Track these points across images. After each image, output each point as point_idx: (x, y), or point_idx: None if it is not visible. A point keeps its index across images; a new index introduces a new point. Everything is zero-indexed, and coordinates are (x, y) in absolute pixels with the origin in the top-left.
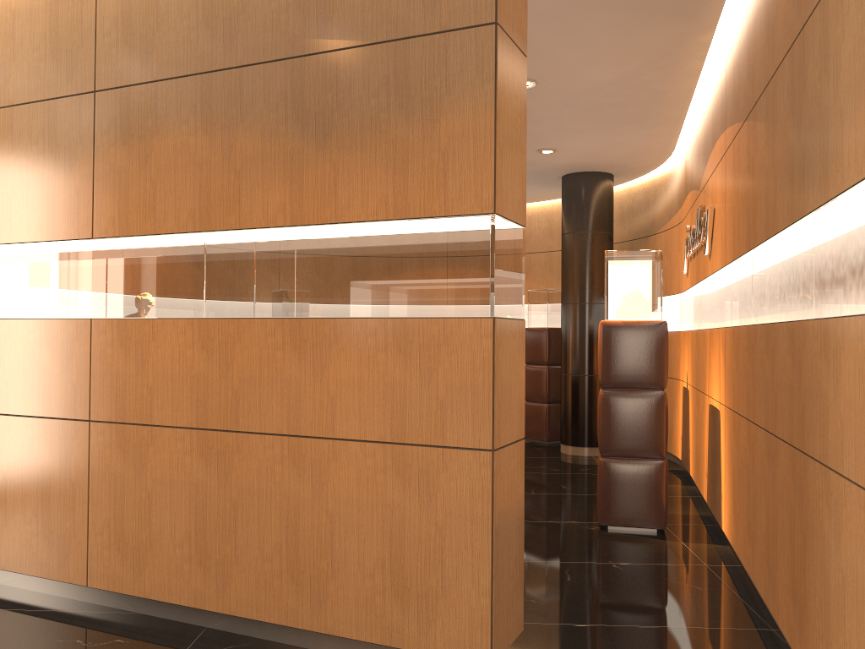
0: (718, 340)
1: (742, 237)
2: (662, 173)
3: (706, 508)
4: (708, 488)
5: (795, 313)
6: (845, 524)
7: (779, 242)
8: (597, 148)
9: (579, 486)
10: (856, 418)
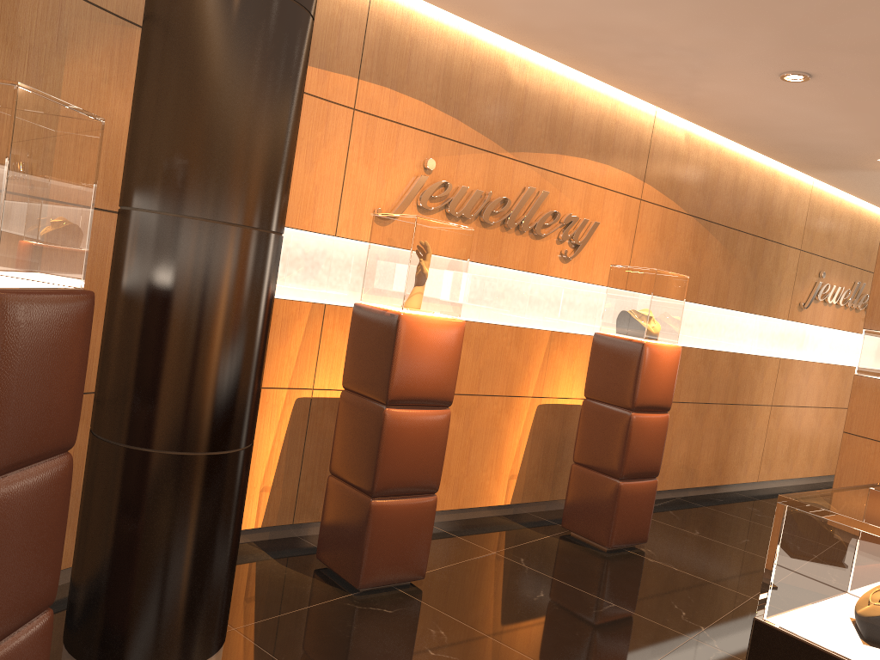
0: (590, 346)
1: None
2: None
3: (476, 519)
4: (521, 486)
5: (736, 349)
6: (758, 419)
7: (725, 313)
8: None
9: (513, 587)
10: (770, 386)
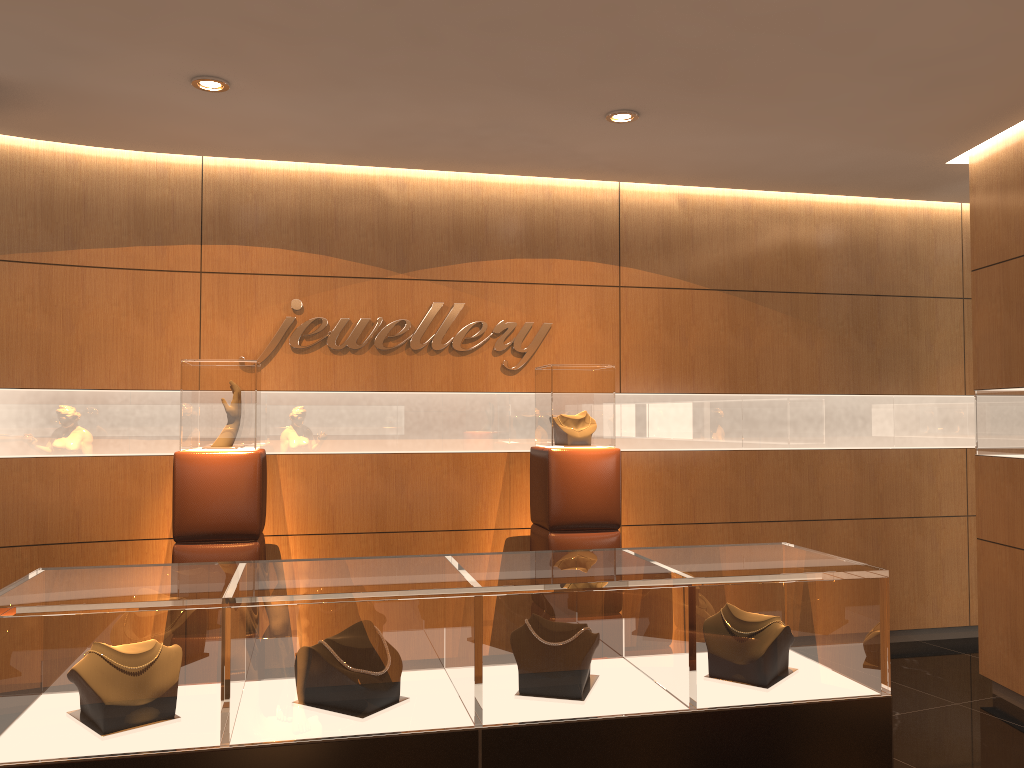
0: None
1: (708, 379)
2: (25, 149)
3: None
4: None
5: (861, 444)
6: (943, 536)
7: (824, 400)
8: (218, 117)
9: None
10: (955, 489)
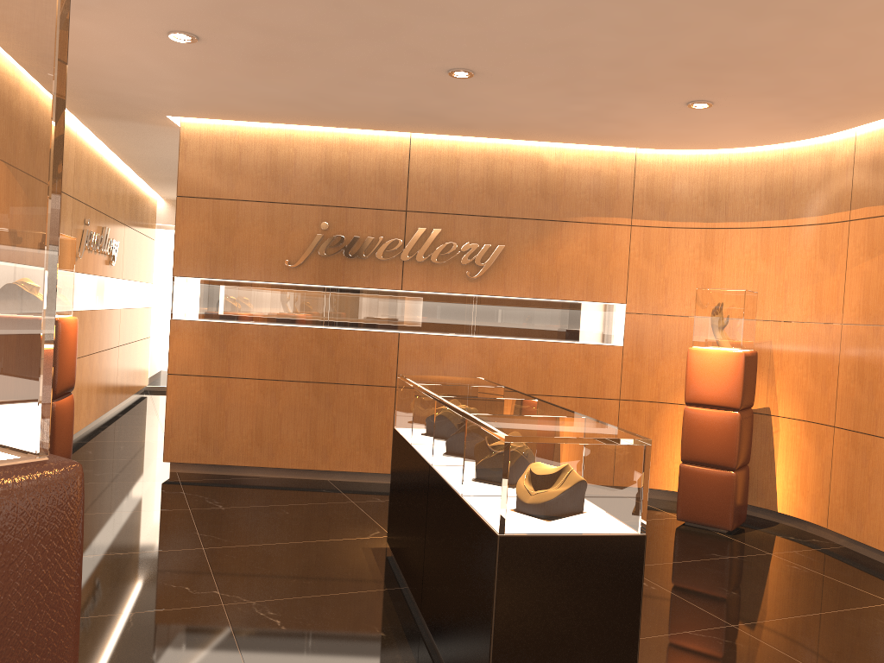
0: None
1: None
2: None
3: None
4: None
5: None
6: None
7: None
8: None
9: None
10: None
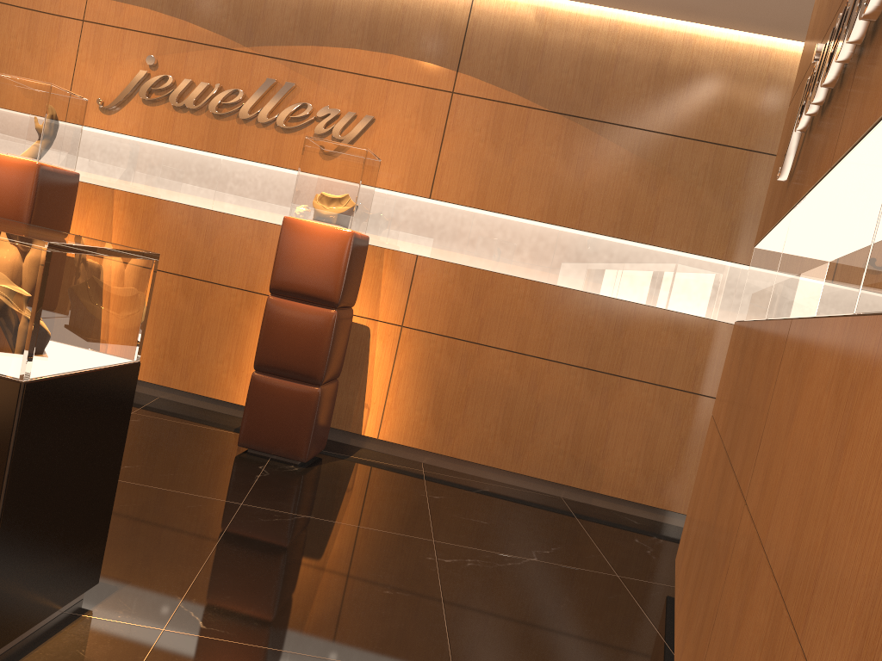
0: (372, 257)
1: (526, 204)
2: None
3: (216, 412)
4: None
5: (687, 309)
6: None
7: (654, 252)
8: None
9: None
10: None
